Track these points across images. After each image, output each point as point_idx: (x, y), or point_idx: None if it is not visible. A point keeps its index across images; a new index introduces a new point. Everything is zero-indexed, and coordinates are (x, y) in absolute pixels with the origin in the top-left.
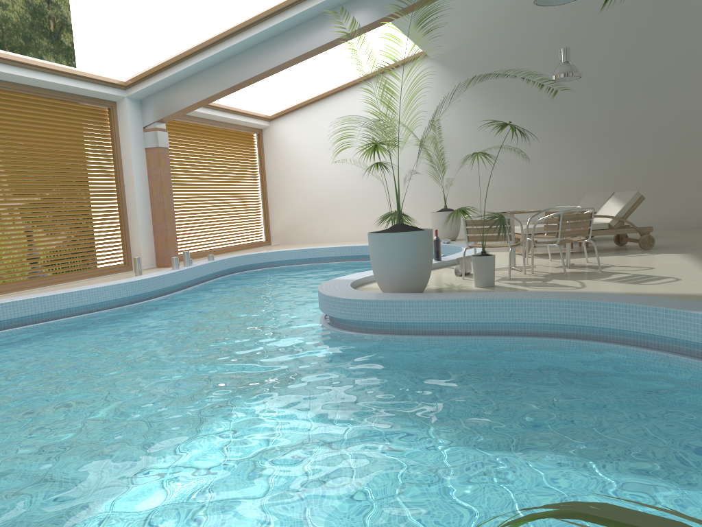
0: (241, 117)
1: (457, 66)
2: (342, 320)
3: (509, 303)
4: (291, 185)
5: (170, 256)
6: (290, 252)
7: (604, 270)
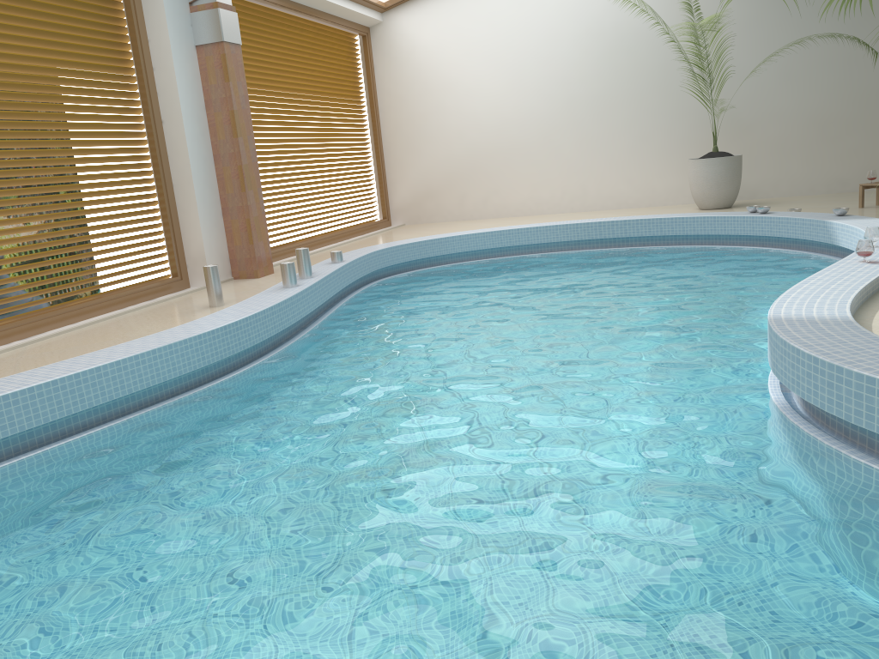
0: (343, 1)
1: None
2: None
3: None
4: (424, 124)
5: (258, 257)
6: (459, 240)
7: None
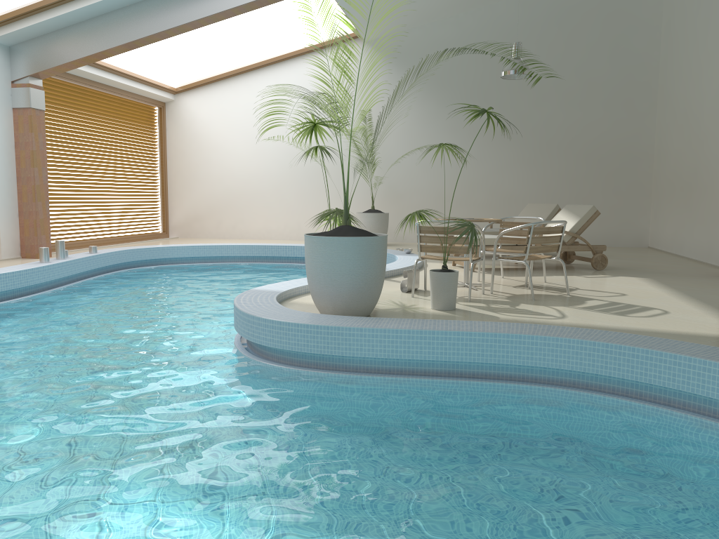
0: (141, 85)
1: (393, 53)
2: (266, 347)
3: (492, 338)
4: (197, 170)
5: (39, 245)
6: (192, 248)
7: (572, 294)
